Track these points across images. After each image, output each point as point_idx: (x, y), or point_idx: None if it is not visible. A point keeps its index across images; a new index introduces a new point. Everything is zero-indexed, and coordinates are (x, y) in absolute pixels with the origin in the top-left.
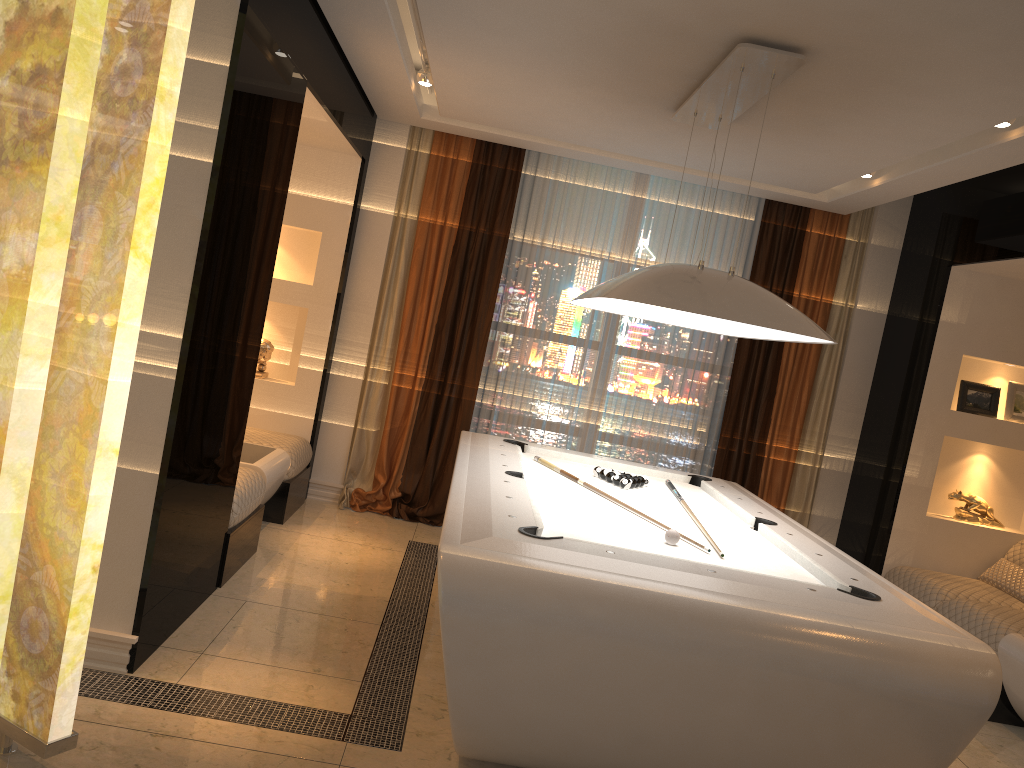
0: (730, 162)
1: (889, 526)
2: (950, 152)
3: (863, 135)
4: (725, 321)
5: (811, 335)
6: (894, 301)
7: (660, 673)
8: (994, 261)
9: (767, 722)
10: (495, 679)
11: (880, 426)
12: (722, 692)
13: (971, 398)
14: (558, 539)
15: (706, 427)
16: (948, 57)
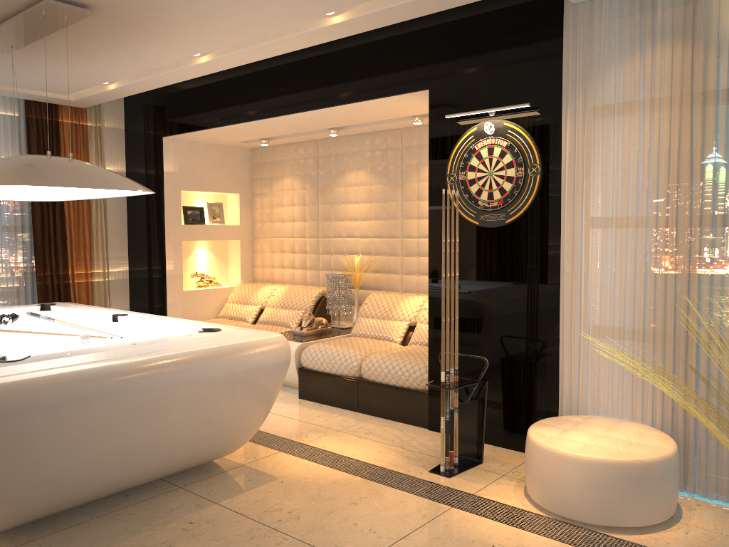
0: (4, 74)
1: (165, 303)
2: (163, 68)
3: (113, 58)
4: (82, 190)
5: (142, 190)
6: (129, 163)
7: (136, 408)
8: (190, 132)
9: (196, 411)
10: (31, 458)
11: (141, 244)
12: (171, 405)
13: (190, 215)
14: (29, 358)
15: (22, 272)
16: (178, 18)
